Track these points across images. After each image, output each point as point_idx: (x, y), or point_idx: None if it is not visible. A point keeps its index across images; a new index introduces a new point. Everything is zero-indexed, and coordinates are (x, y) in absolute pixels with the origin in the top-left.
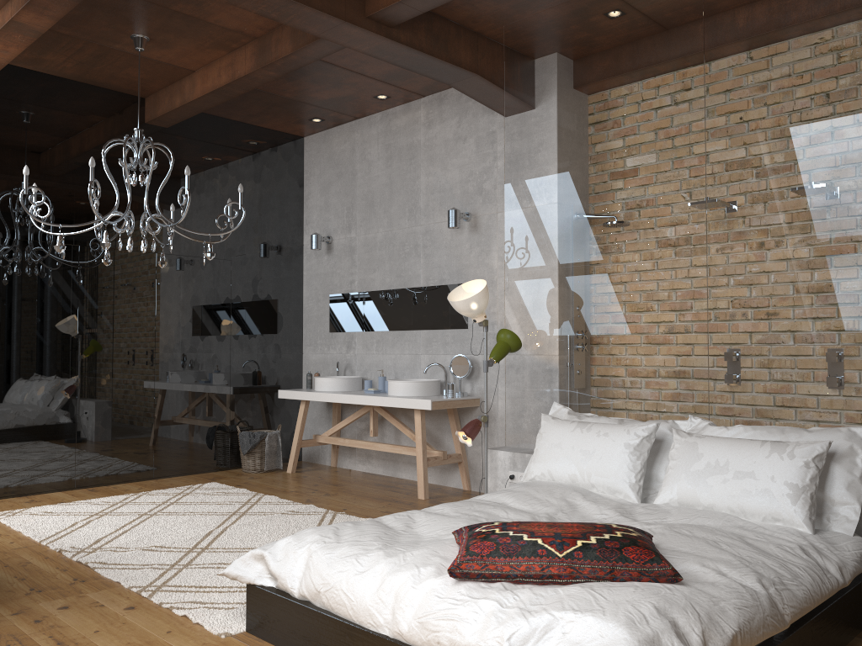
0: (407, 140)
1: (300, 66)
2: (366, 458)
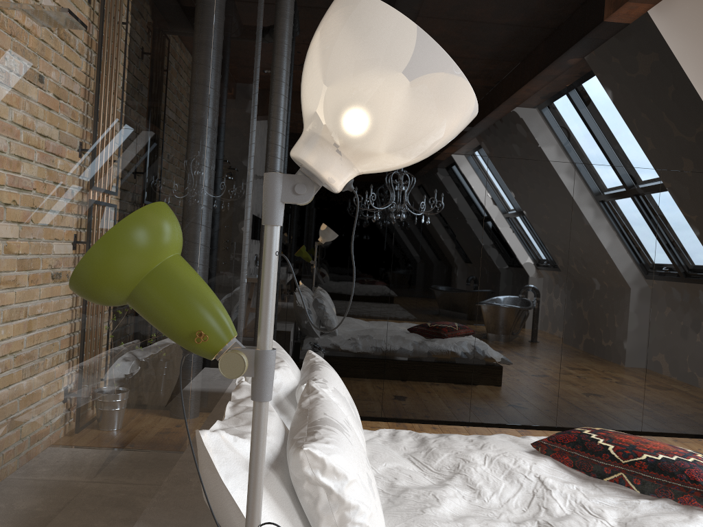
0: None
1: None
2: None
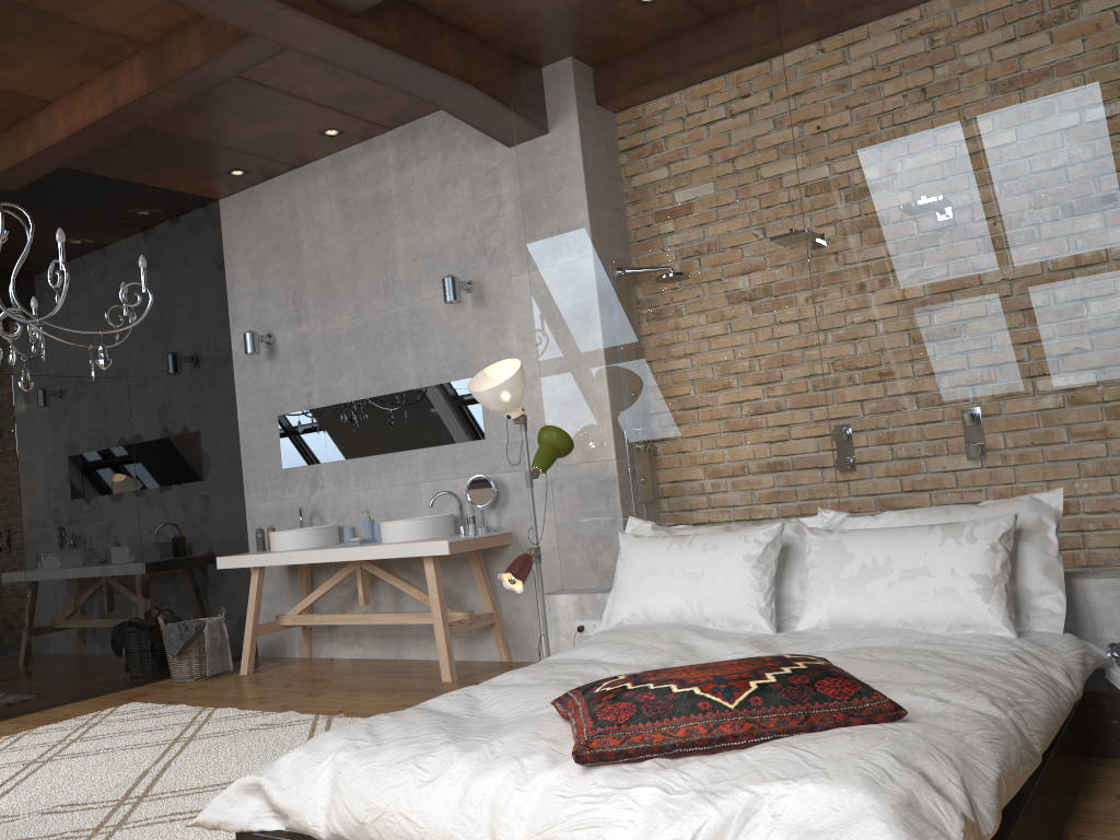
0: (371, 190)
1: (217, 82)
2: (355, 638)
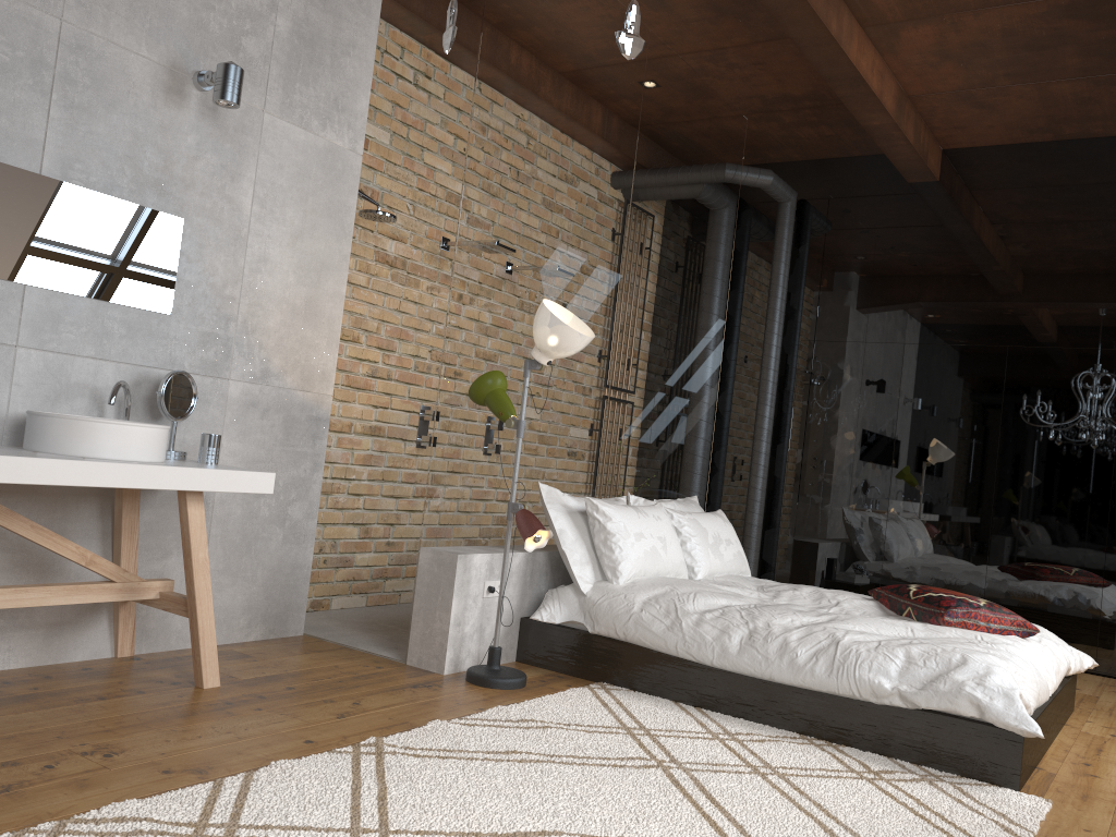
0: None
1: None
2: None
